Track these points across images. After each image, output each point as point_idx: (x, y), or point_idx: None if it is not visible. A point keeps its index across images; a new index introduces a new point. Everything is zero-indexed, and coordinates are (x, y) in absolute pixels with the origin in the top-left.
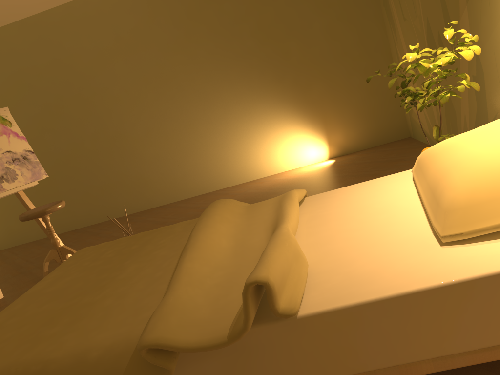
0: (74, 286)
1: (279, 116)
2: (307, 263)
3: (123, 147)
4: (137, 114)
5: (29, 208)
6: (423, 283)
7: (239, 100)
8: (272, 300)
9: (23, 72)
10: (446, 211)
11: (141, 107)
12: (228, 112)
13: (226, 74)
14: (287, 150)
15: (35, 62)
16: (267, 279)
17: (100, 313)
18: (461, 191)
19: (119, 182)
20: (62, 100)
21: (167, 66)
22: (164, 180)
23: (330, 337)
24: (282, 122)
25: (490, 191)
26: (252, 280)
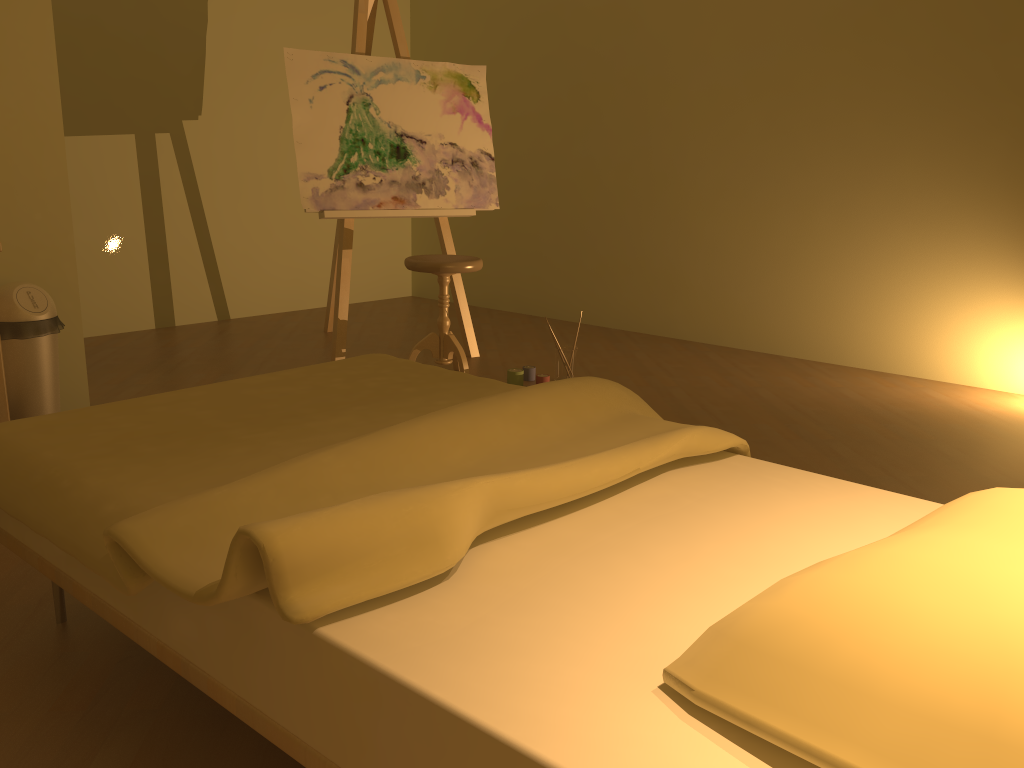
0: (267, 404)
1: (1012, 258)
2: (448, 564)
3: (666, 202)
4: (716, 147)
5: (445, 251)
6: (495, 718)
7: (932, 189)
8: (269, 577)
9: (560, 6)
10: (712, 627)
11: (728, 137)
12: (896, 207)
13: (930, 121)
14: (996, 342)
15: None
16: (267, 539)
17: (206, 460)
18: (771, 607)
19: (634, 266)
20: (601, 77)
21: (811, 66)
22: (710, 296)
23: (344, 698)
24: (1014, 274)
25: (811, 646)
26: (247, 528)
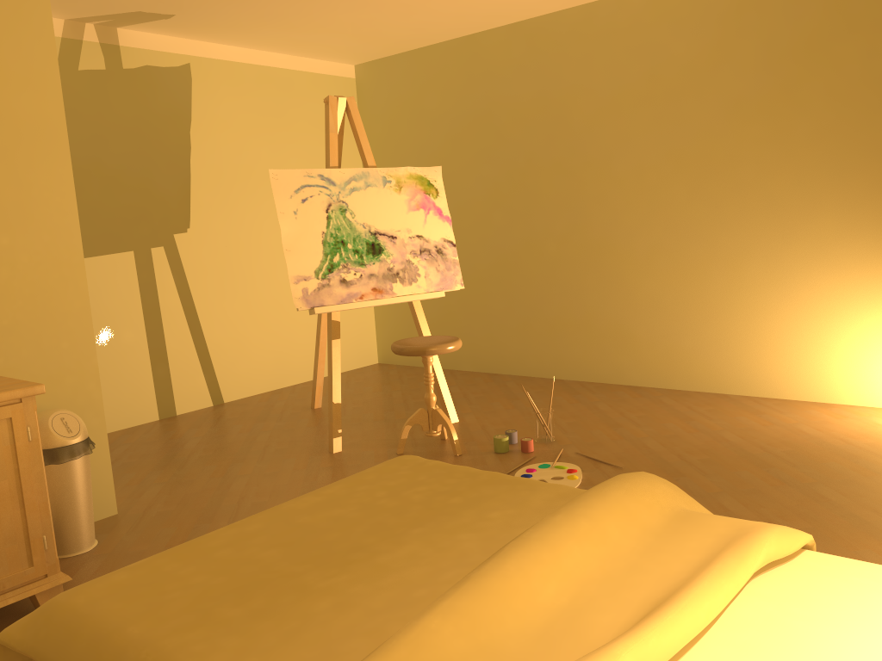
0: (327, 534)
1: None
2: None
3: (605, 266)
4: (646, 215)
5: (420, 330)
6: None
7: (851, 239)
8: None
9: (493, 107)
10: None
11: (656, 206)
12: (819, 256)
13: (841, 180)
14: None
15: (513, 95)
16: None
17: (295, 622)
18: None
19: (581, 323)
20: (535, 164)
21: (725, 141)
22: (655, 345)
23: None
24: None
25: None
26: None
